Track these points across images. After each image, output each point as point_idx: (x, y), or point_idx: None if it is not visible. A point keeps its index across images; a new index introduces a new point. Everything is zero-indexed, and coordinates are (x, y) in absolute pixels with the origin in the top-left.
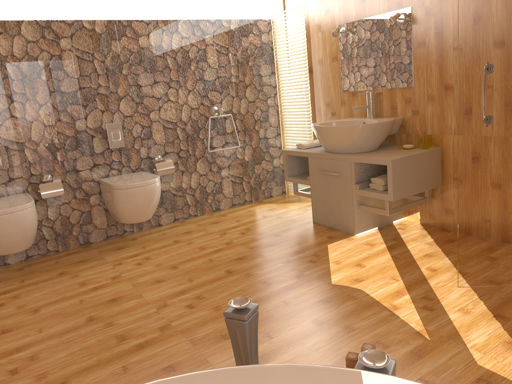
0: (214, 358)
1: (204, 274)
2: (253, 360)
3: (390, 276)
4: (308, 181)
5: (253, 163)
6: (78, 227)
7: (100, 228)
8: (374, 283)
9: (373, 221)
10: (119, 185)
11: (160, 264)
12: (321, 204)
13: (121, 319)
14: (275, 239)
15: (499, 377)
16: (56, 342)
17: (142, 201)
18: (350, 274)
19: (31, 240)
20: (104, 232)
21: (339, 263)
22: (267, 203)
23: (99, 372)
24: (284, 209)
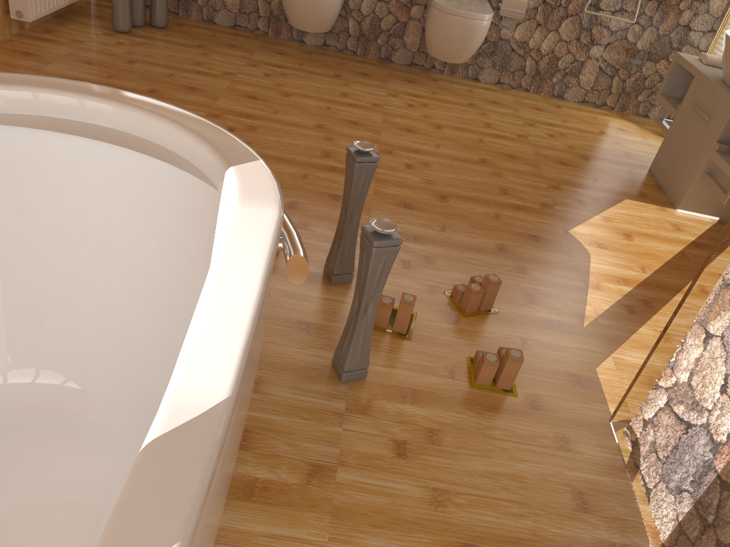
0: (377, 213)
1: (457, 149)
2: (355, 205)
3: (643, 264)
4: (675, 111)
5: (644, 56)
6: (385, 37)
7: (407, 49)
8: (612, 258)
9: (717, 207)
10: (438, 3)
11: (429, 117)
12: (670, 150)
13: (341, 141)
14: (576, 161)
15: (598, 388)
16: (277, 128)
17: (454, 36)
18: (602, 236)
19: (326, 25)
20: (409, 56)
21: (608, 221)
22: (628, 121)
23: (285, 166)
24: (638, 138)
